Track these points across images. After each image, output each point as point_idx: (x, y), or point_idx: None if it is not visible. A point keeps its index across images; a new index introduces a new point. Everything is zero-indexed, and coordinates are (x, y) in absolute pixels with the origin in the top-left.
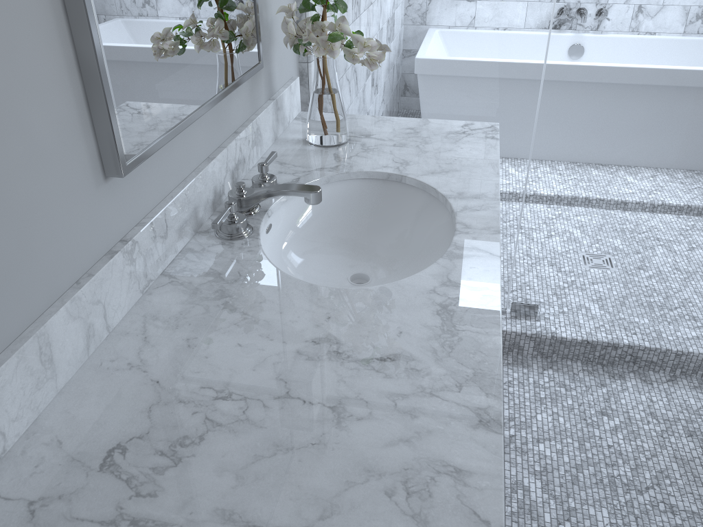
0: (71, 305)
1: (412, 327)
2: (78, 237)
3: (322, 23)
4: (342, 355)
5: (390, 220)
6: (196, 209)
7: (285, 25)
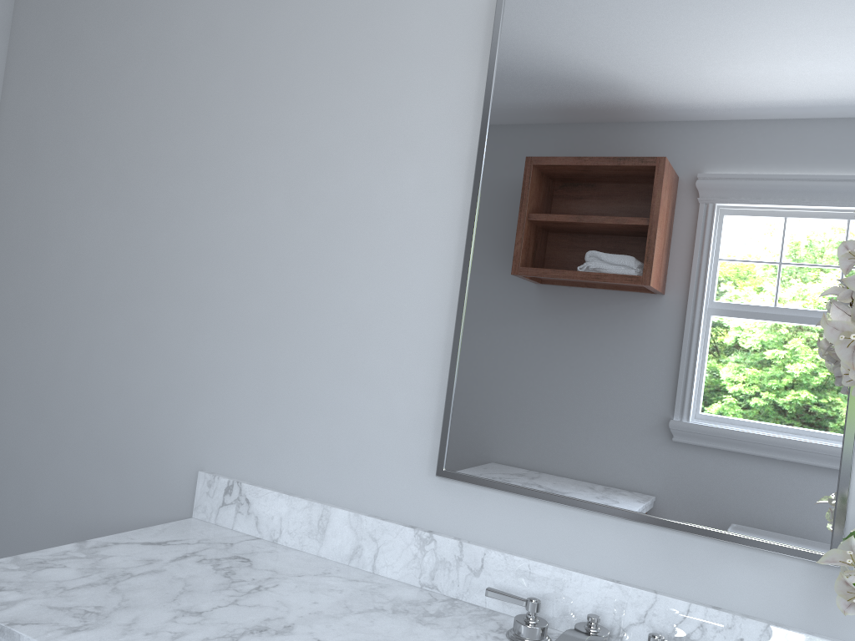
0: (353, 517)
1: None
2: (395, 491)
3: None
4: (257, 631)
5: None
6: (542, 598)
7: None
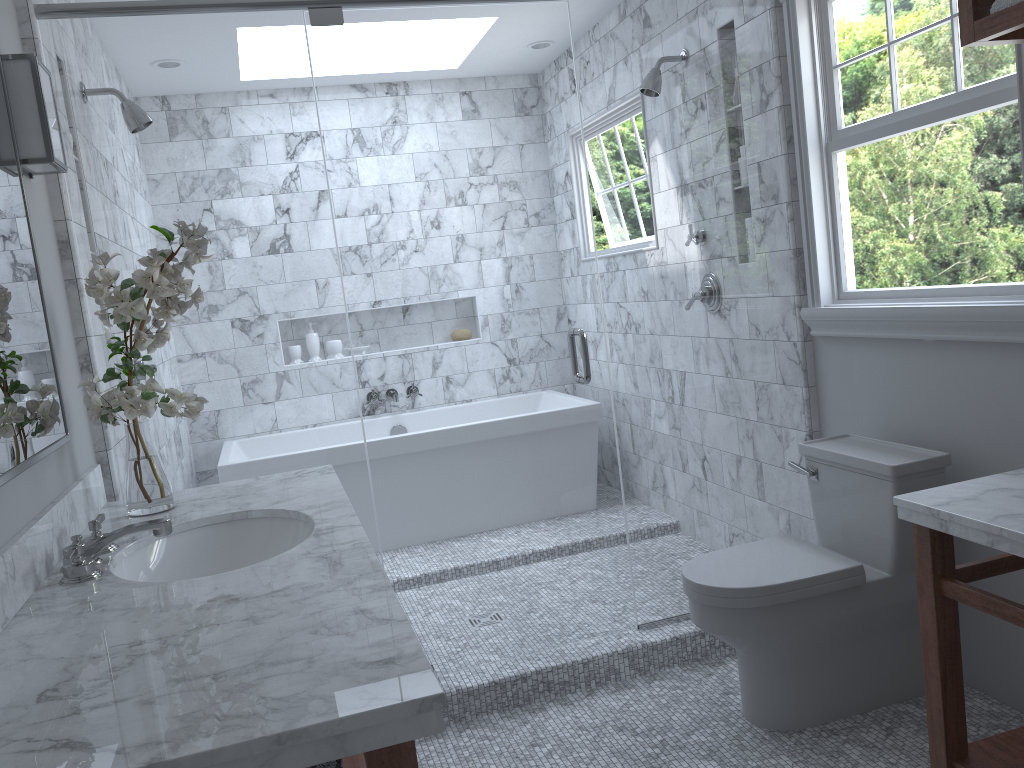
0: None
1: (297, 572)
2: None
3: (131, 388)
4: (240, 598)
5: (245, 556)
6: (34, 563)
7: (88, 399)
